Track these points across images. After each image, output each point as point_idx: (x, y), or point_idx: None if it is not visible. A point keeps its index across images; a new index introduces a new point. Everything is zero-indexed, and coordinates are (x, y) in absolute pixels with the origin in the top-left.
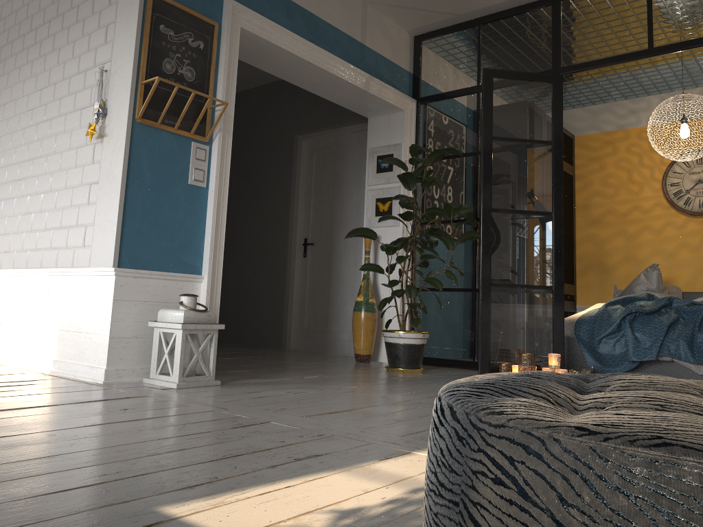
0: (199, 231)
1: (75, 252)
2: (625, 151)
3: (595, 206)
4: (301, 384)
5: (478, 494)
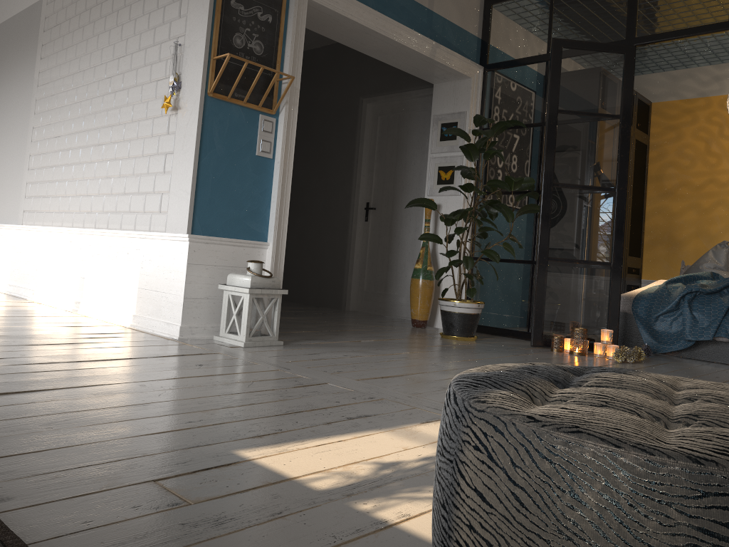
0: (265, 200)
1: (152, 217)
2: (704, 120)
3: (669, 177)
4: (358, 348)
5: (464, 455)
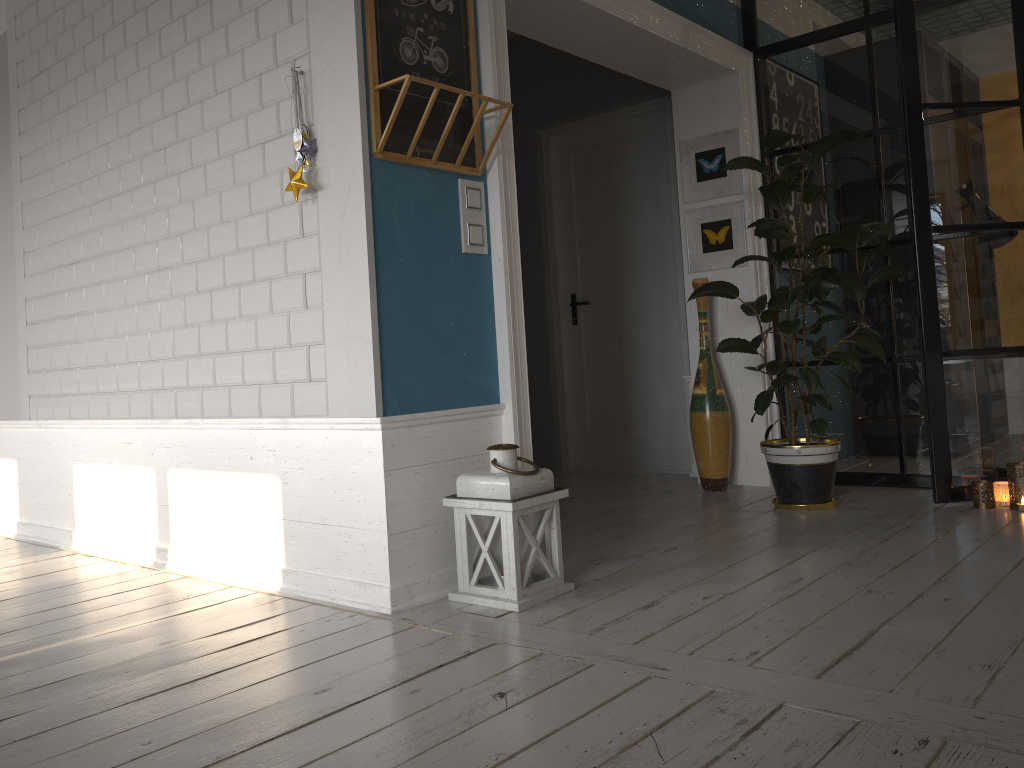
0: (487, 330)
1: (294, 392)
2: None
3: None
4: (697, 569)
5: None
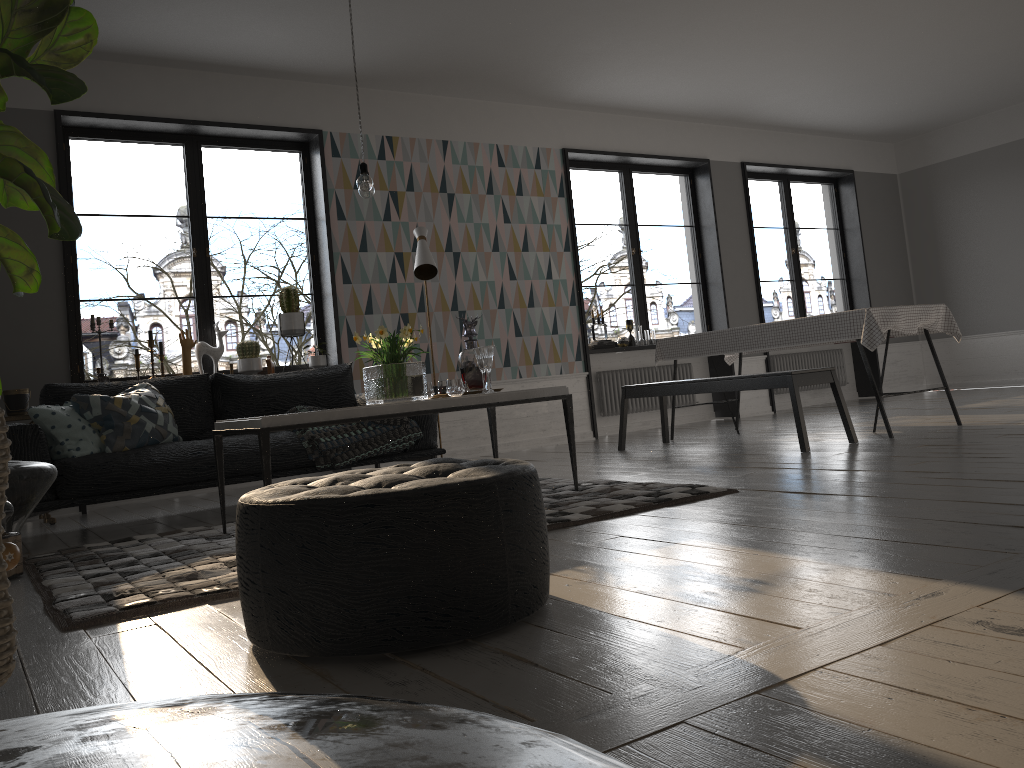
0: None
1: None
2: None
3: None
4: None
5: None
